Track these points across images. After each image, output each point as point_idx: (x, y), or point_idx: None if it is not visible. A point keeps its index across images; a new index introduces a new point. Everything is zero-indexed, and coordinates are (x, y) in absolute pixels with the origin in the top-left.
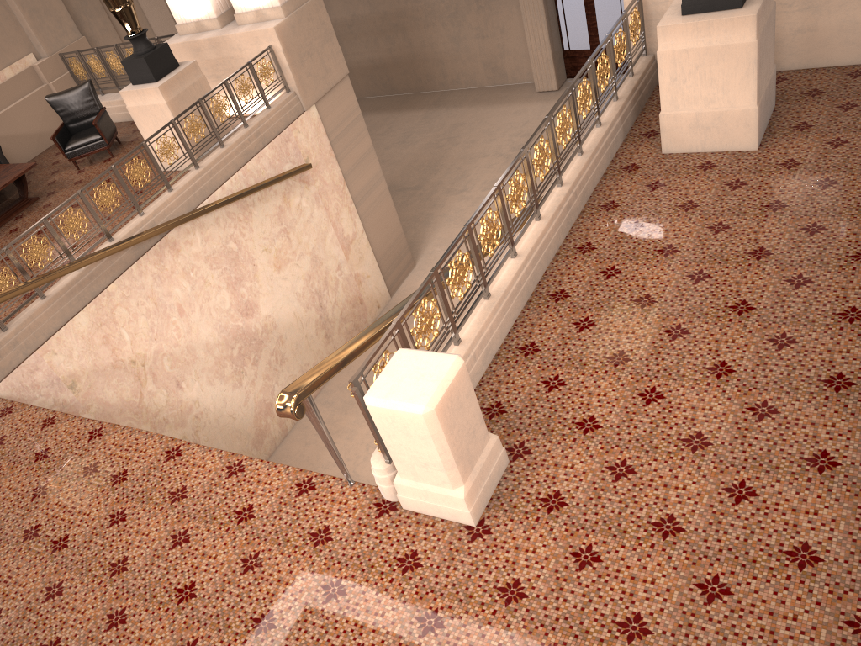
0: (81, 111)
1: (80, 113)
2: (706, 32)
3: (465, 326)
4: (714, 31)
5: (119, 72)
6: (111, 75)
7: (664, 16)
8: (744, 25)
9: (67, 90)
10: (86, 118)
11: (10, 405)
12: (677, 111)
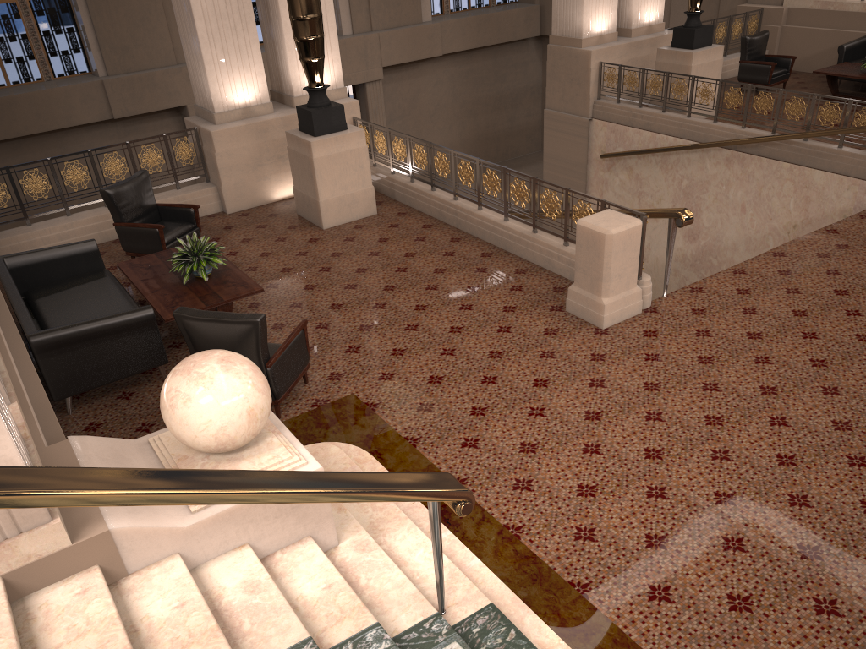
0: (145, 205)
1: (144, 208)
2: (708, 55)
3: (826, 145)
4: (710, 54)
5: (77, 187)
6: (62, 192)
7: (684, 51)
8: (720, 51)
9: (127, 180)
10: (147, 213)
11: (688, 288)
12: (693, 98)
